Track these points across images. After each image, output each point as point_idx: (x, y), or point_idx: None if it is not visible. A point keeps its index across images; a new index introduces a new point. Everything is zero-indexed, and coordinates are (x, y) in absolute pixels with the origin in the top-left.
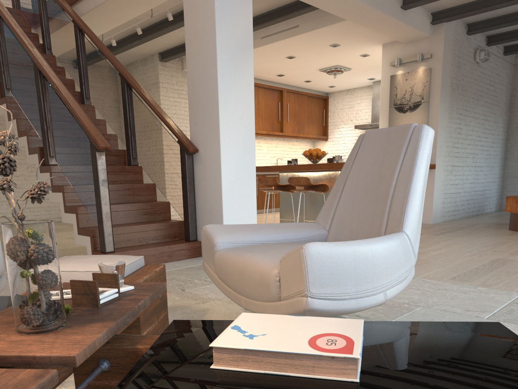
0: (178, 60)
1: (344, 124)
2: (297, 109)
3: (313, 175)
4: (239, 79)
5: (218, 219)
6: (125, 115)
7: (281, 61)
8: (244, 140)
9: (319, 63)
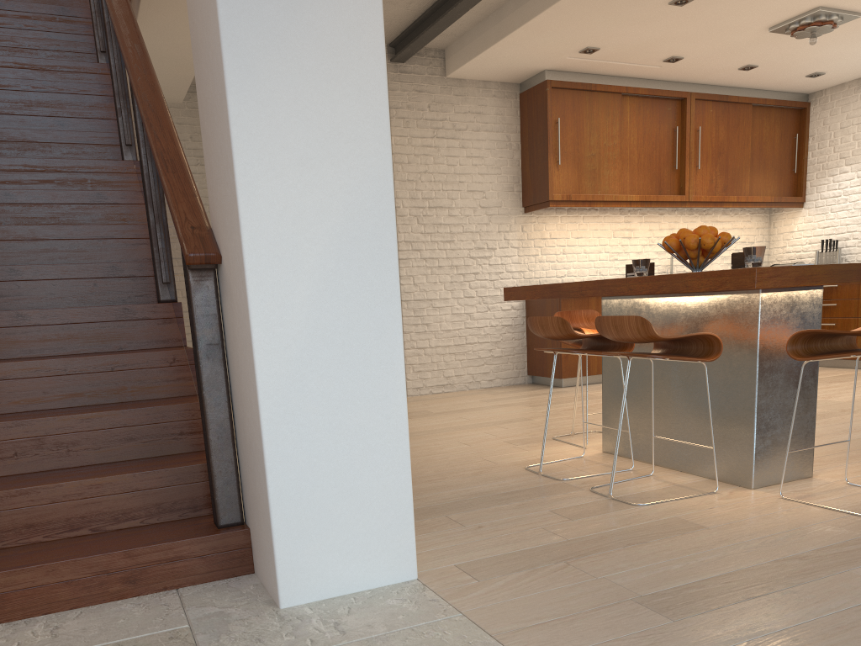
0: (435, 55)
1: (848, 163)
2: (723, 139)
3: (685, 305)
4: (313, 4)
5: (261, 476)
6: (142, 173)
7: (661, 17)
8: (345, 215)
9: (765, 8)
